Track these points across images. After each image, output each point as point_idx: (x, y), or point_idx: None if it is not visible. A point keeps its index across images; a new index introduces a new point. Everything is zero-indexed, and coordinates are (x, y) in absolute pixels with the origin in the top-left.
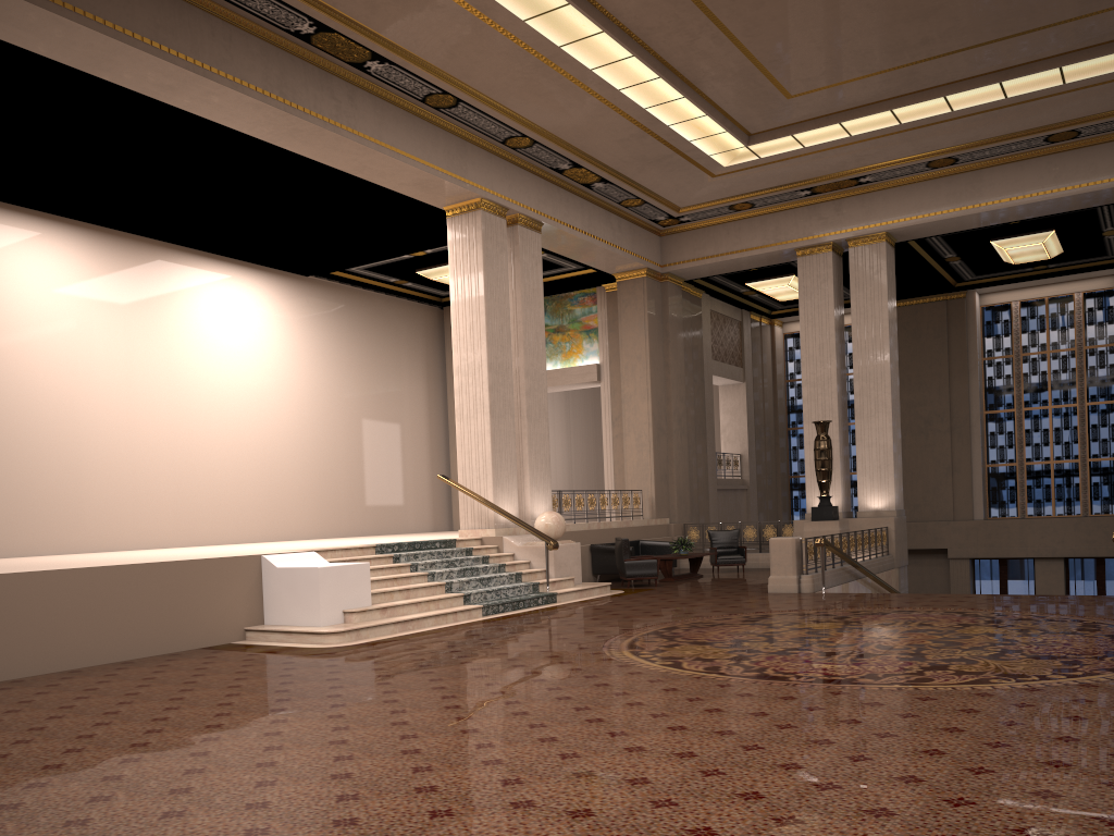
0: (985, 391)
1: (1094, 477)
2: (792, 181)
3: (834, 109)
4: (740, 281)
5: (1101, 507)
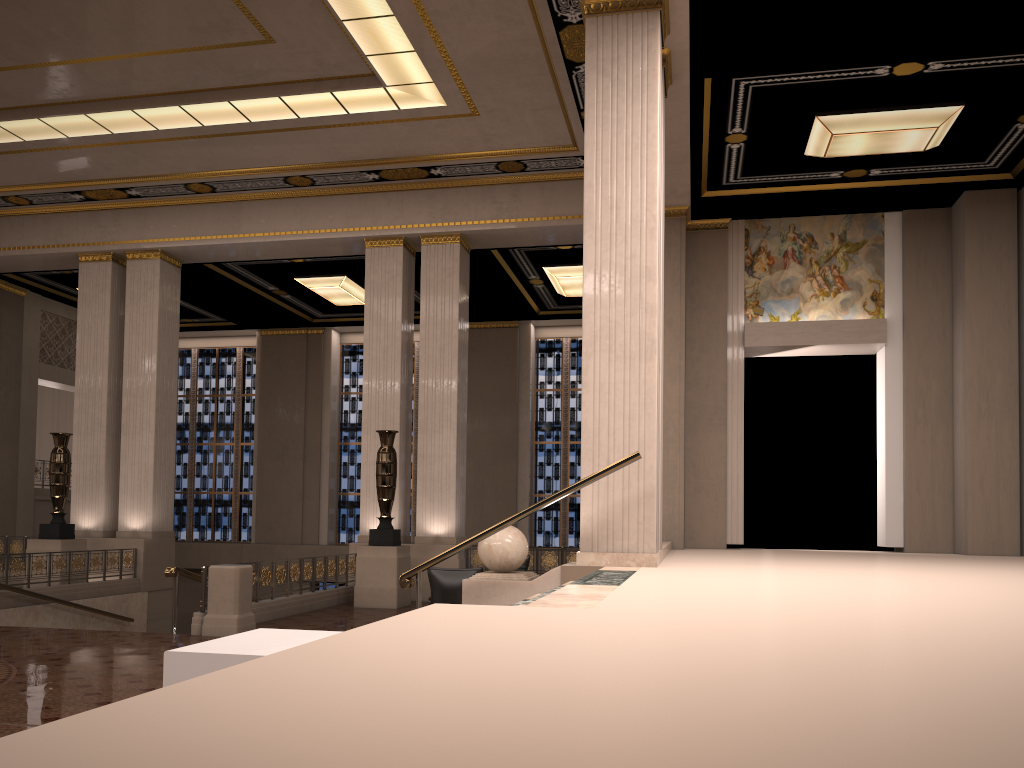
0: (341, 423)
1: None
2: (54, 180)
3: (25, 101)
4: (69, 284)
5: None
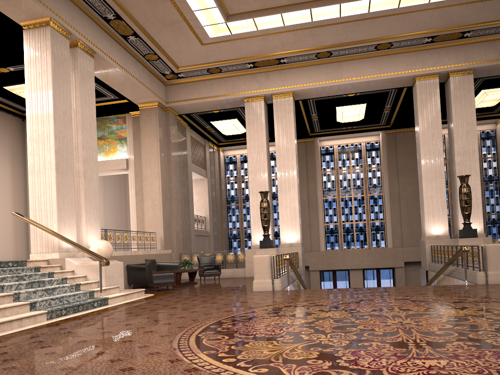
0: (322, 188)
1: (373, 230)
2: (245, 56)
3: (280, 3)
4: (207, 120)
5: (376, 244)
